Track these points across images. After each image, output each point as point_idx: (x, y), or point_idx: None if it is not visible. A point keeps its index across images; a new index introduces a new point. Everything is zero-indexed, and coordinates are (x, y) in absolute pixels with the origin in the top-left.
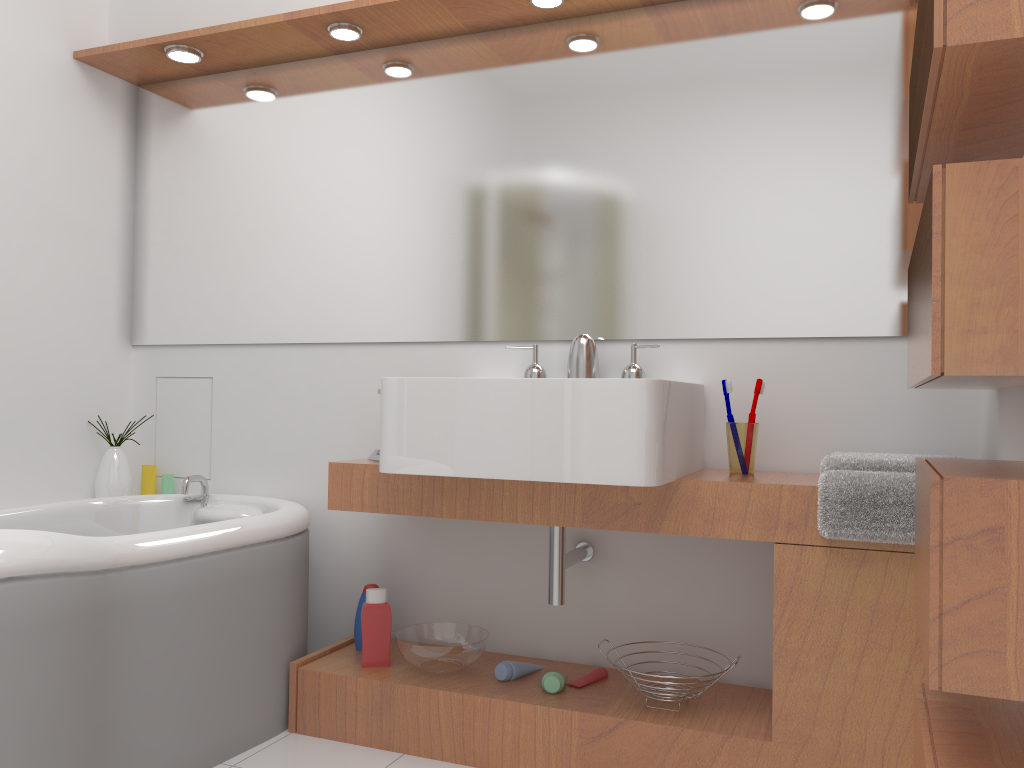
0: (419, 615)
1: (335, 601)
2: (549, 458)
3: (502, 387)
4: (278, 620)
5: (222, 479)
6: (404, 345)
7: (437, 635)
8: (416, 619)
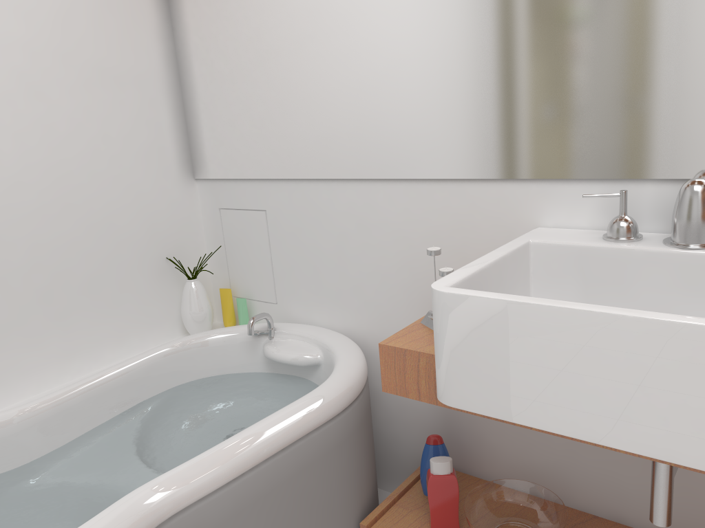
0: (484, 455)
1: (400, 427)
2: (691, 436)
3: (611, 326)
4: (343, 490)
5: (287, 305)
6: (452, 182)
7: (506, 492)
8: (481, 458)
